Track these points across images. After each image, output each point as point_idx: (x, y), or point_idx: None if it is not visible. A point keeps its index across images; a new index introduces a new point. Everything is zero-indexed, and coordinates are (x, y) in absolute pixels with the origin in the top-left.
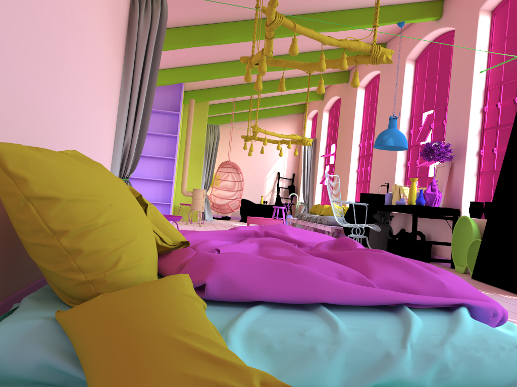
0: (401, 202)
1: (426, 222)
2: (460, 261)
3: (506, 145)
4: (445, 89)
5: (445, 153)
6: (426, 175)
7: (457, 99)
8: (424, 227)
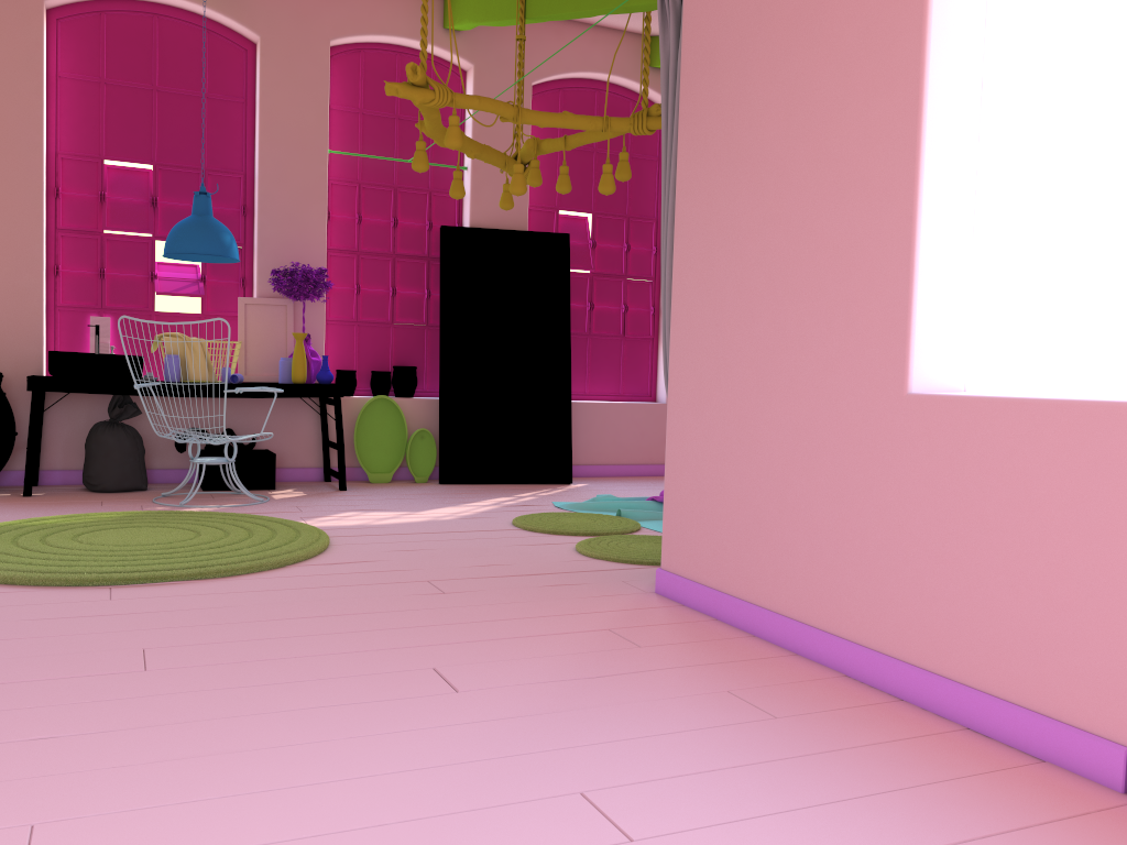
0: (241, 376)
1: (216, 410)
2: (366, 466)
3: (380, 286)
4: (194, 135)
5: (324, 289)
6: (146, 307)
7: (287, 184)
8: (209, 419)
